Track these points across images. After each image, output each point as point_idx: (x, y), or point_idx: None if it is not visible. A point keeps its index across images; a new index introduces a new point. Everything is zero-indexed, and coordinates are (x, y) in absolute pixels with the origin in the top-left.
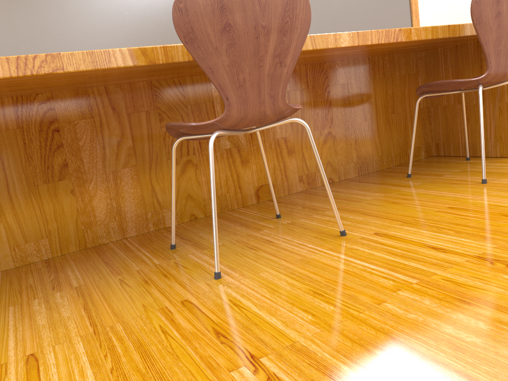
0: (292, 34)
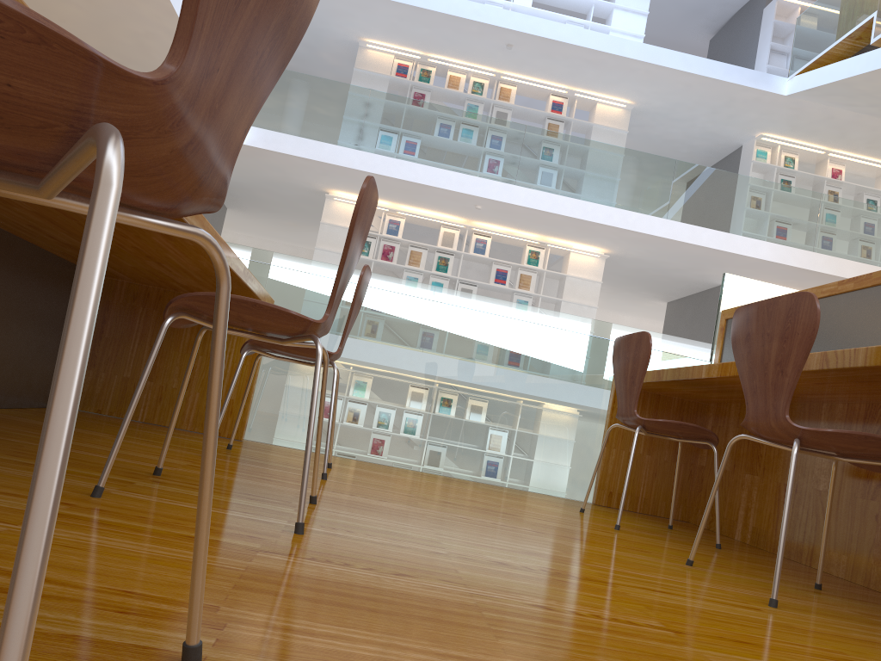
0: (792, 341)
